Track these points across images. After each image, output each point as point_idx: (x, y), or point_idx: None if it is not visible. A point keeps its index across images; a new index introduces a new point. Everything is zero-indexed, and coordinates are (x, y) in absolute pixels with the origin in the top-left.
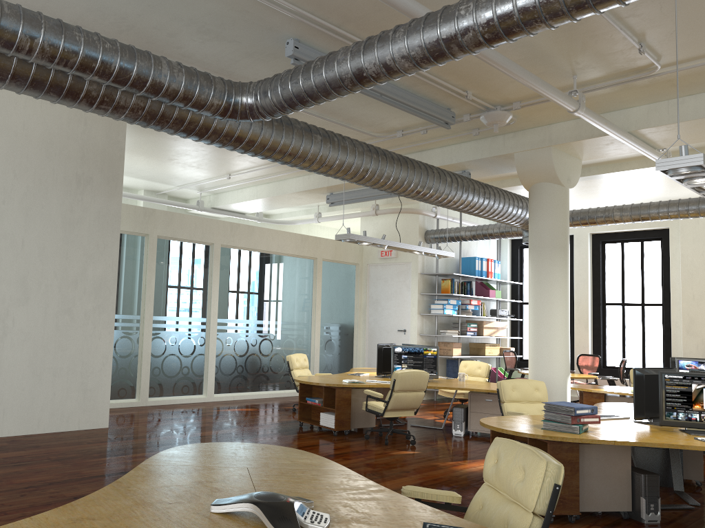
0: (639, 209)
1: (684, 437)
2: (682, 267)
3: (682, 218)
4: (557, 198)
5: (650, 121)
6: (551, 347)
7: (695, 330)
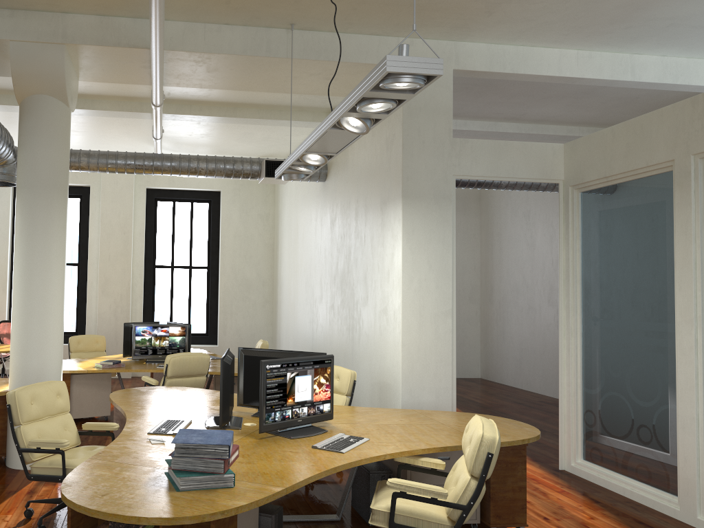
0: (108, 157)
1: (301, 448)
2: (102, 226)
3: (146, 173)
4: (61, 121)
5: (186, 43)
6: (46, 326)
7: (109, 290)
